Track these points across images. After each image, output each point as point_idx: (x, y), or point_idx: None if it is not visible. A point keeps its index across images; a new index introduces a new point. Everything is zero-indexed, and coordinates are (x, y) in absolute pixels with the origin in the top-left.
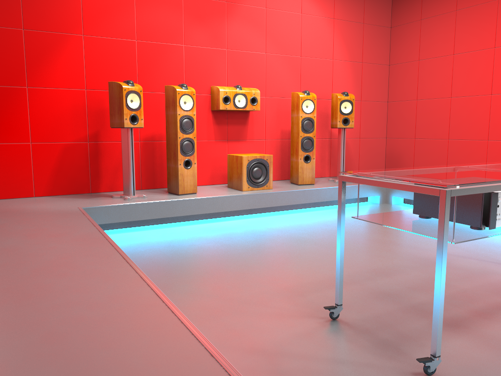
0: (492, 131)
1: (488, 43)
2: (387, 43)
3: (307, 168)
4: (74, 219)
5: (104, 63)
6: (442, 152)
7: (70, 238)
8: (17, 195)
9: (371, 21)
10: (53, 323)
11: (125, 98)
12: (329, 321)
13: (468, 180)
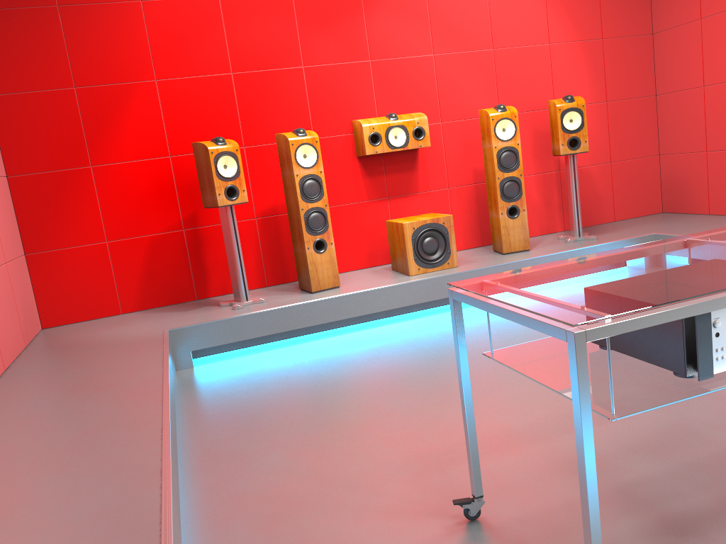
0: None
1: None
2: None
3: (515, 226)
4: (145, 353)
5: (191, 115)
6: None
7: (118, 392)
8: (99, 314)
9: None
10: None
11: (213, 165)
12: (463, 524)
13: (641, 298)
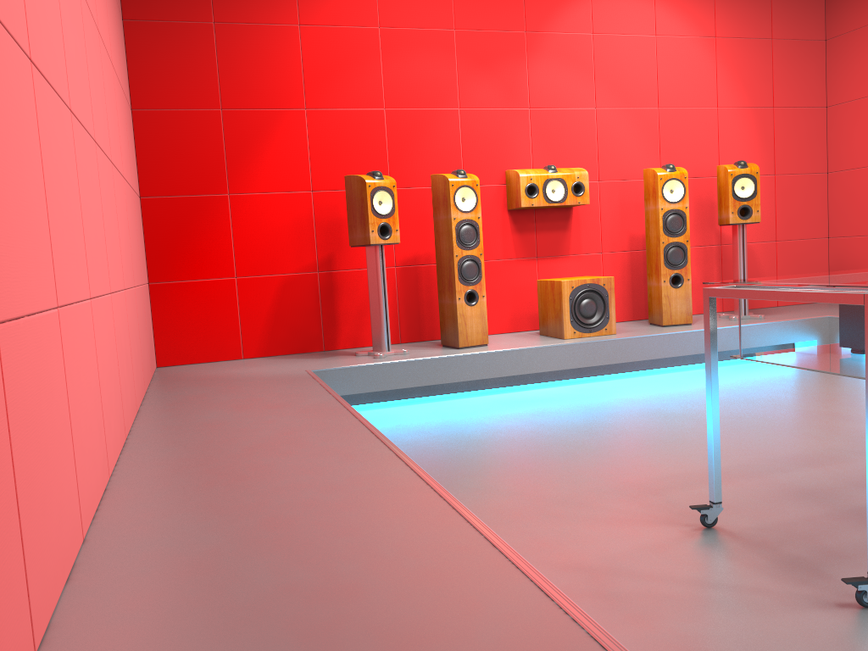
0: None
1: None
2: (819, 69)
3: (677, 296)
4: (300, 385)
5: (338, 149)
6: None
7: (295, 409)
8: (219, 357)
9: (786, 33)
10: (275, 508)
11: (369, 199)
12: (700, 530)
13: None
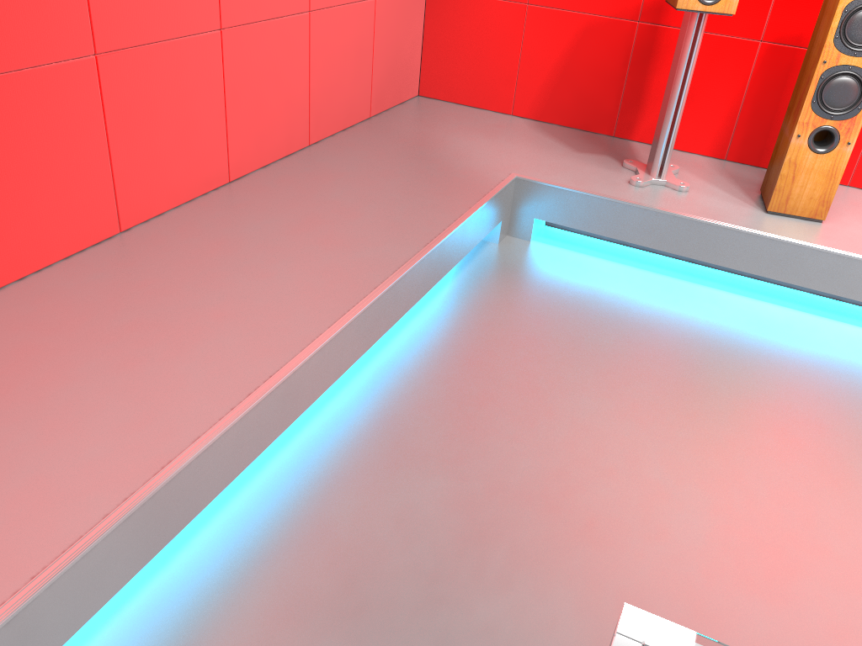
0: None
1: None
2: None
3: None
4: (442, 205)
5: None
6: None
7: (331, 262)
8: (484, 104)
9: None
10: None
11: None
12: None
13: None
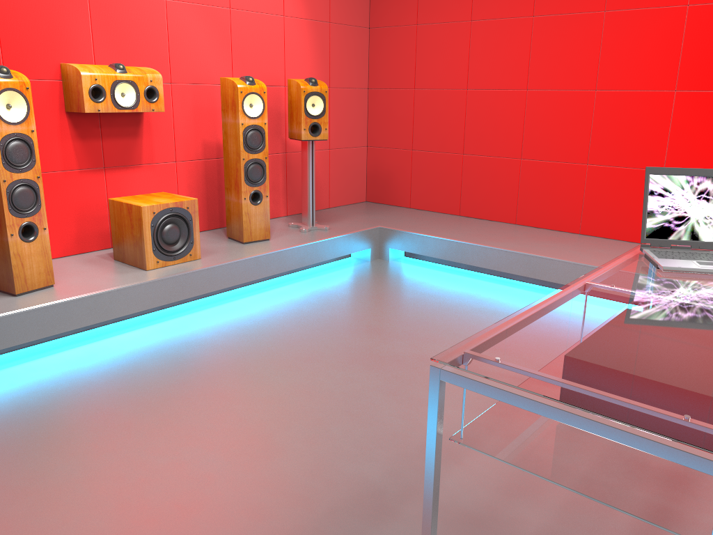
0: (528, 146)
1: (523, 8)
2: None
3: (257, 213)
4: None
5: None
6: (453, 174)
7: None
8: None
9: None
10: None
11: None
12: None
13: None
